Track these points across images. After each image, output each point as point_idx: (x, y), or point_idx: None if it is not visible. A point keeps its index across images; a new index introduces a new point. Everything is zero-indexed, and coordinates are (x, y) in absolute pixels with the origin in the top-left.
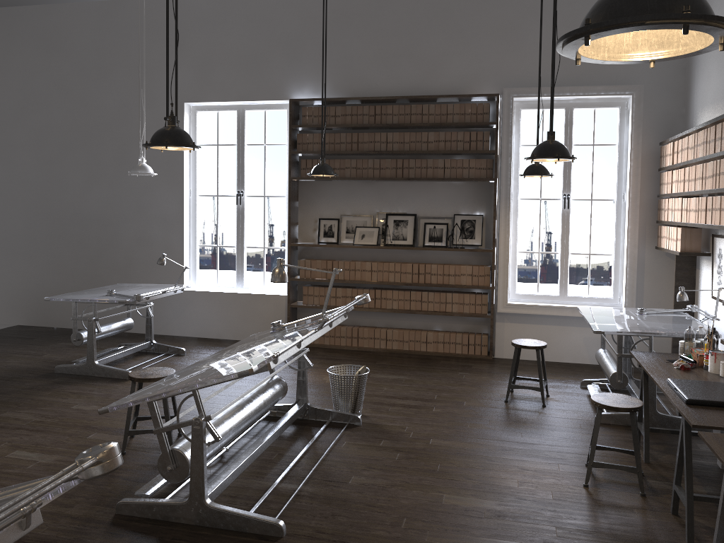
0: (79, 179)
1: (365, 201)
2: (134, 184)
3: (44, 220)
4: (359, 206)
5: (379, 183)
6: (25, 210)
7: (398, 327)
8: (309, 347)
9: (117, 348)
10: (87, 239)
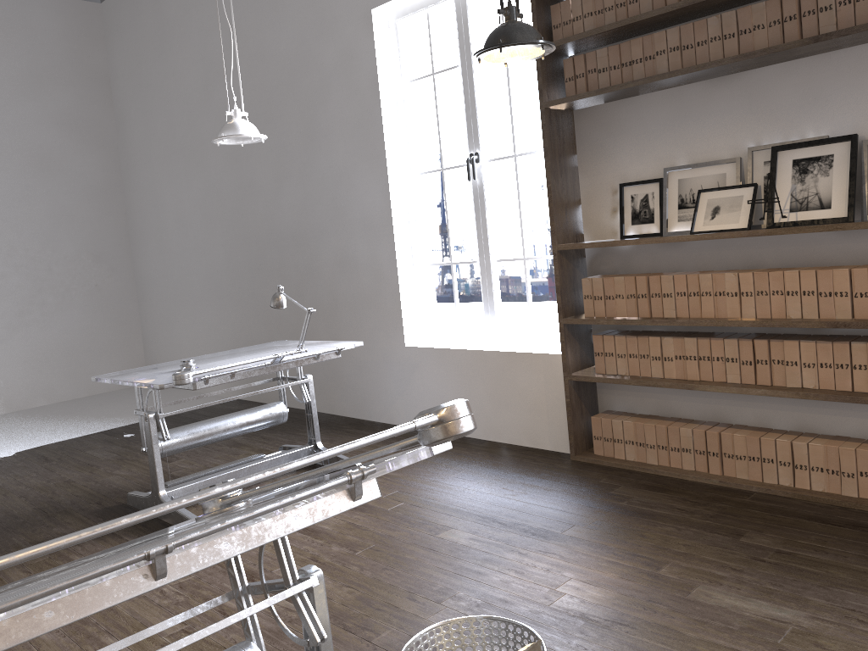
0: (268, 177)
1: (719, 126)
2: (326, 172)
3: (243, 246)
4: (705, 140)
5: (748, 75)
6: (224, 233)
7: (830, 433)
8: (611, 469)
9: (262, 457)
10: (286, 268)
